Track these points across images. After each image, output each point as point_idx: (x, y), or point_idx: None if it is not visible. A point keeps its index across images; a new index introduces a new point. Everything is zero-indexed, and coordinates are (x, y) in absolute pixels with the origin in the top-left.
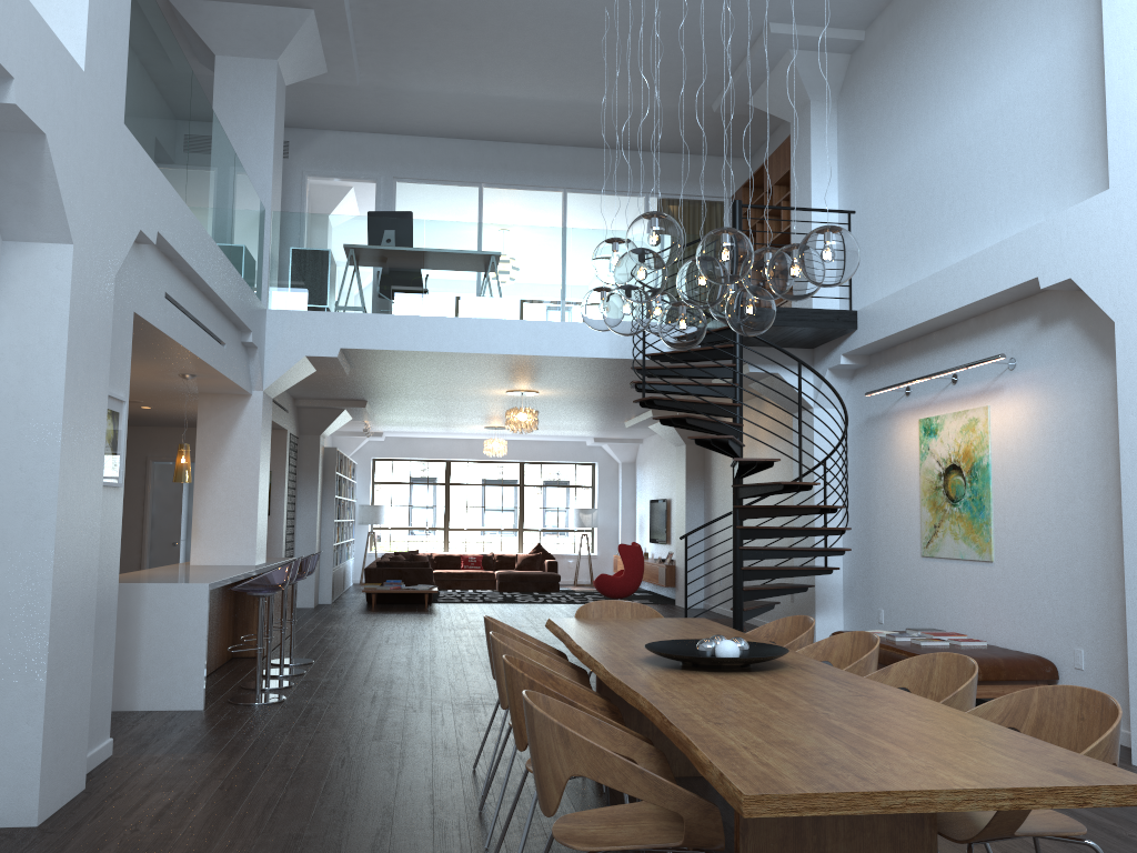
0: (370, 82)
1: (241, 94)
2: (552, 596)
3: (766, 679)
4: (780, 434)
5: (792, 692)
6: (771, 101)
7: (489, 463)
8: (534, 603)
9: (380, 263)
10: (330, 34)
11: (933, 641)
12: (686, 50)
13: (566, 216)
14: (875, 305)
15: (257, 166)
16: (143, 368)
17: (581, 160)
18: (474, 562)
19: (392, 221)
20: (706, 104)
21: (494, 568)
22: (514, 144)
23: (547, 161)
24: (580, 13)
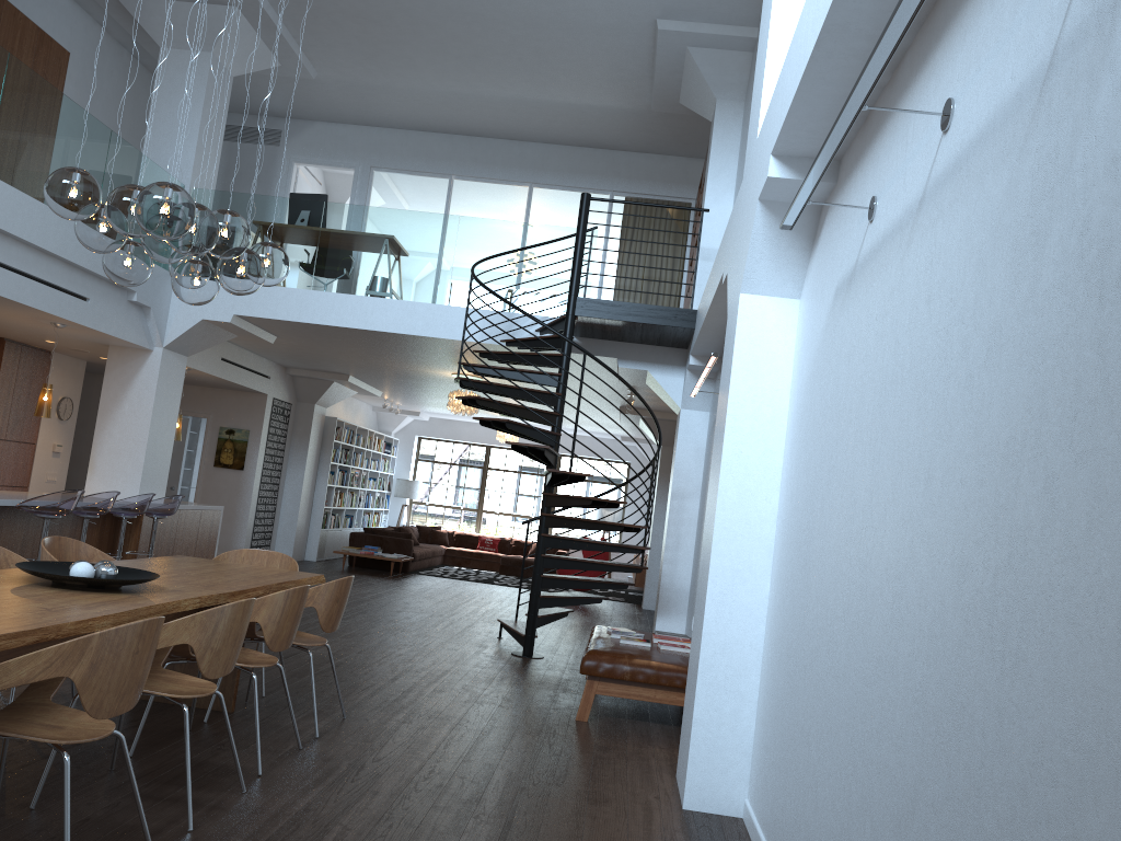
0: (327, 76)
1: (177, 83)
2: None
3: (52, 593)
4: None
5: (5, 599)
6: (693, 100)
7: None
8: (504, 586)
9: (279, 240)
10: (263, 30)
11: (633, 640)
12: (593, 47)
13: (530, 209)
14: (700, 305)
15: (183, 146)
16: (11, 313)
17: (549, 156)
18: (490, 544)
19: (295, 201)
20: (645, 103)
21: (510, 552)
22: (486, 139)
23: (516, 156)
24: (473, 10)
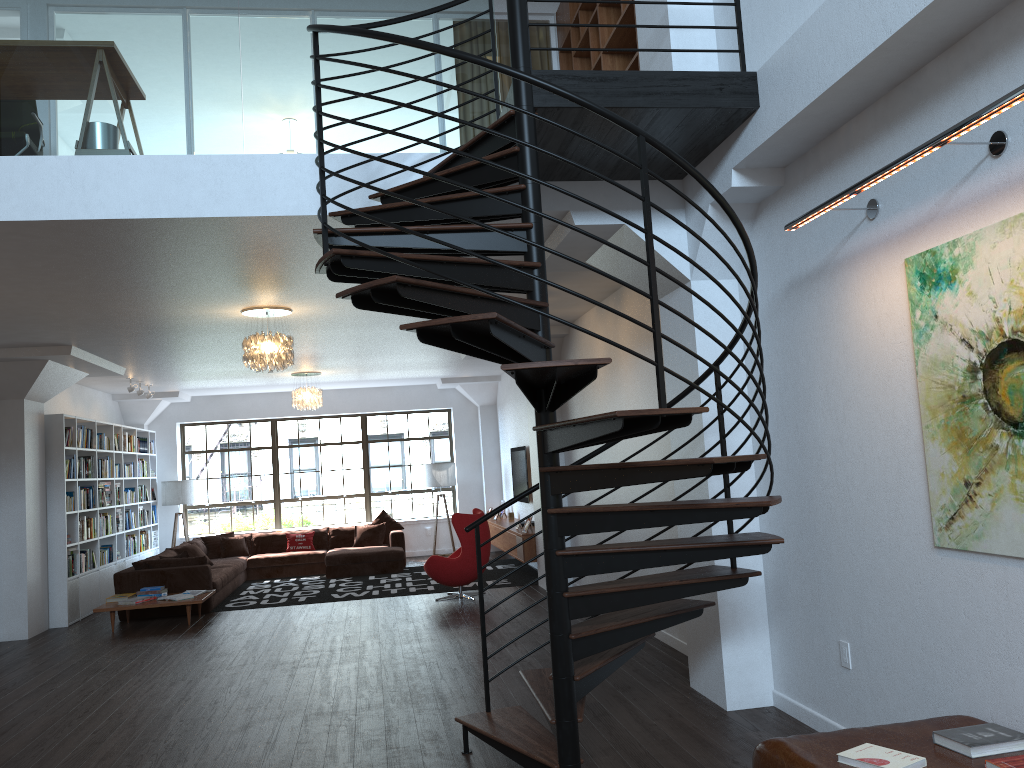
0: None
1: None
2: (387, 582)
3: None
4: (647, 341)
5: None
6: None
7: (323, 419)
8: (351, 600)
9: None
10: None
11: None
12: None
13: None
14: (794, 42)
15: None
16: None
17: None
18: (303, 541)
19: None
20: None
21: (329, 545)
22: None
23: None
24: None
